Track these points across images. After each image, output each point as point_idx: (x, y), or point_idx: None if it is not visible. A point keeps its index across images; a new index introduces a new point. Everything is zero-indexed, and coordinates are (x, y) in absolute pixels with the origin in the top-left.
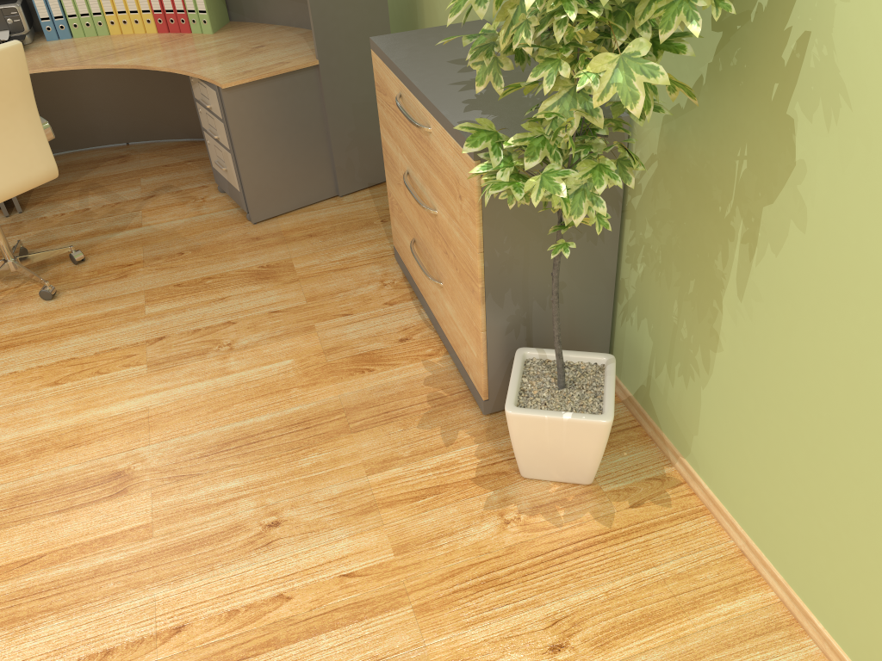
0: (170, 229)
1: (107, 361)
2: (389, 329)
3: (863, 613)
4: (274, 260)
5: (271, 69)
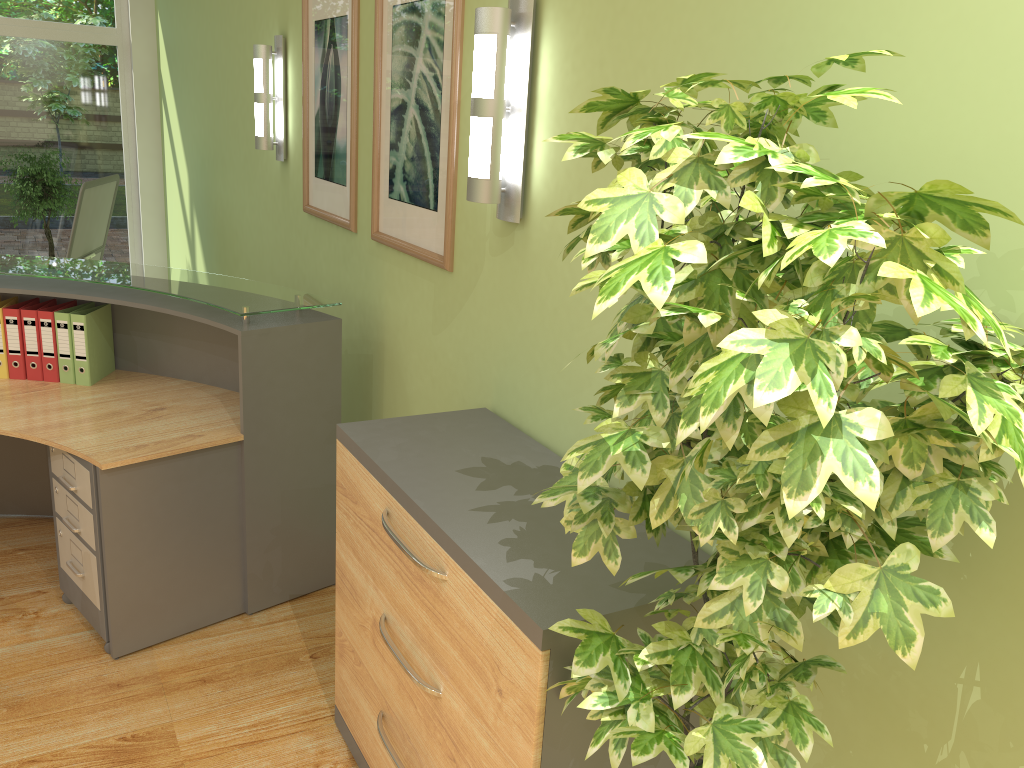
0: None
1: None
2: None
3: None
4: (144, 725)
5: (177, 444)
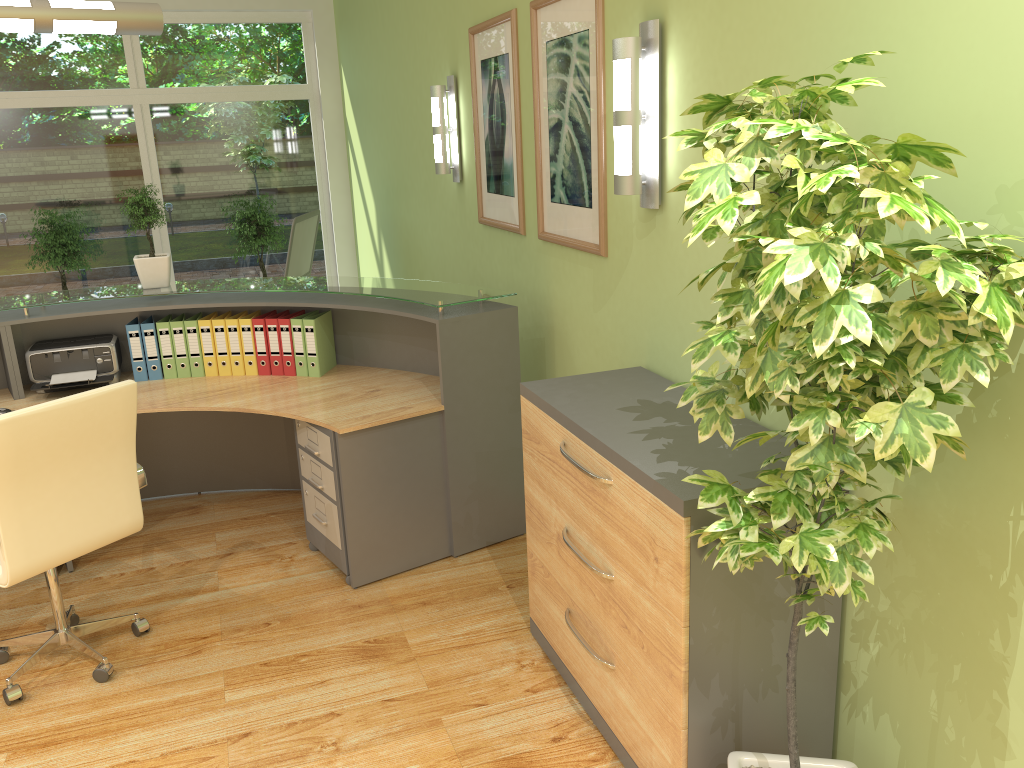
0: (253, 593)
1: (177, 764)
2: (537, 724)
3: None
4: (382, 633)
5: (393, 414)
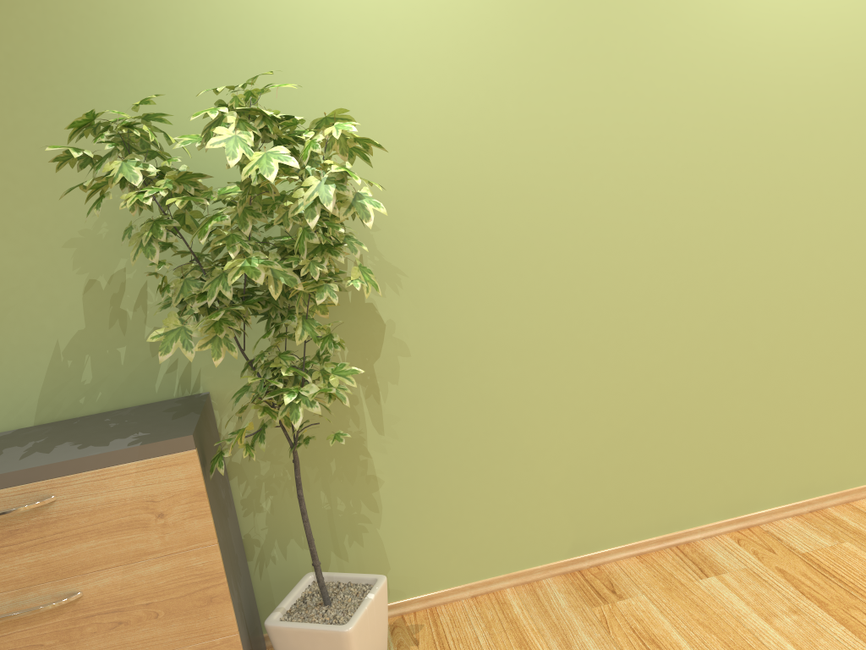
0: None
1: None
2: None
3: (553, 522)
4: None
5: None
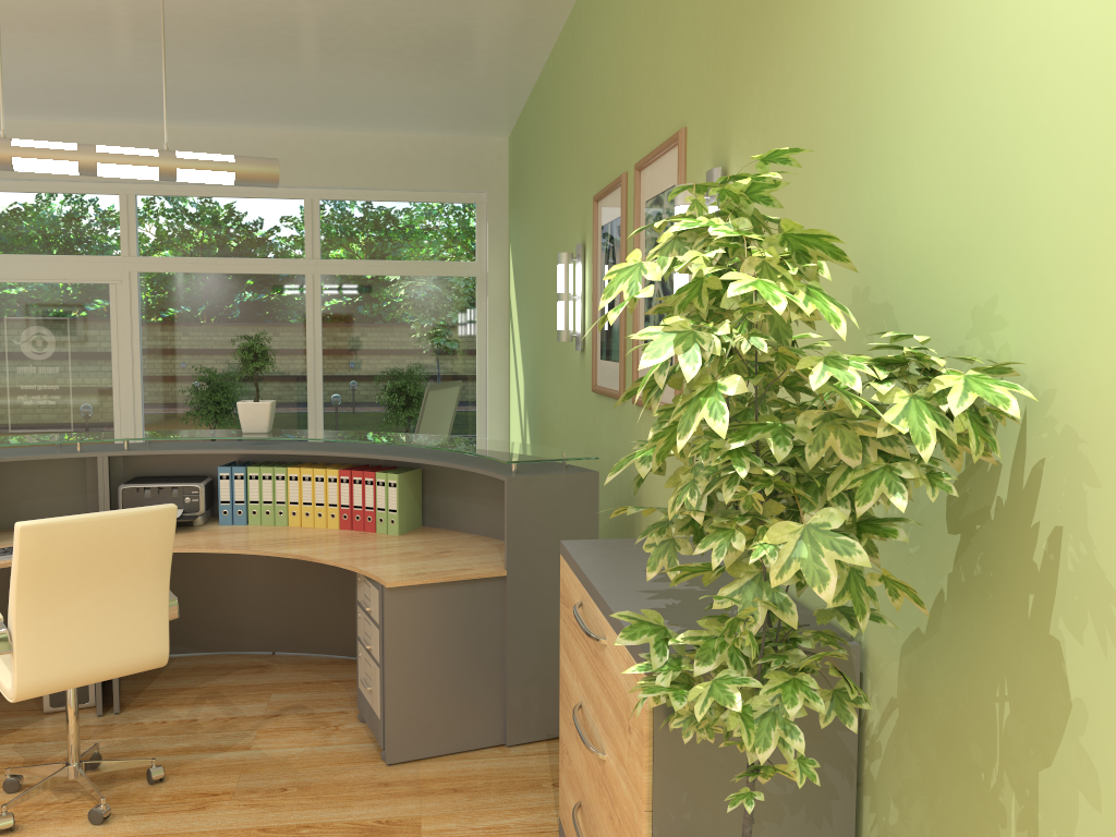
0: (283, 757)
1: None
2: None
3: None
4: (398, 815)
5: (449, 573)
